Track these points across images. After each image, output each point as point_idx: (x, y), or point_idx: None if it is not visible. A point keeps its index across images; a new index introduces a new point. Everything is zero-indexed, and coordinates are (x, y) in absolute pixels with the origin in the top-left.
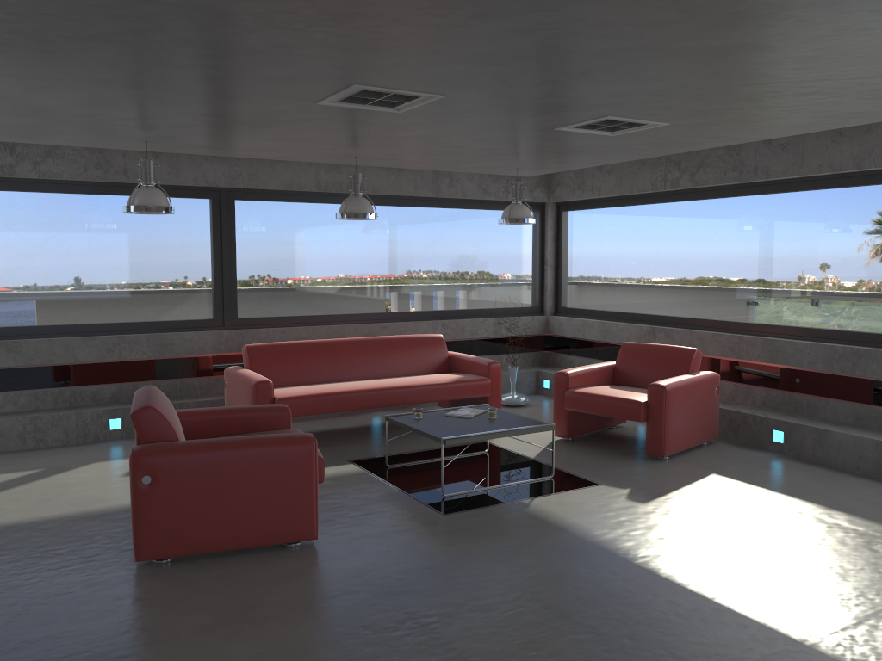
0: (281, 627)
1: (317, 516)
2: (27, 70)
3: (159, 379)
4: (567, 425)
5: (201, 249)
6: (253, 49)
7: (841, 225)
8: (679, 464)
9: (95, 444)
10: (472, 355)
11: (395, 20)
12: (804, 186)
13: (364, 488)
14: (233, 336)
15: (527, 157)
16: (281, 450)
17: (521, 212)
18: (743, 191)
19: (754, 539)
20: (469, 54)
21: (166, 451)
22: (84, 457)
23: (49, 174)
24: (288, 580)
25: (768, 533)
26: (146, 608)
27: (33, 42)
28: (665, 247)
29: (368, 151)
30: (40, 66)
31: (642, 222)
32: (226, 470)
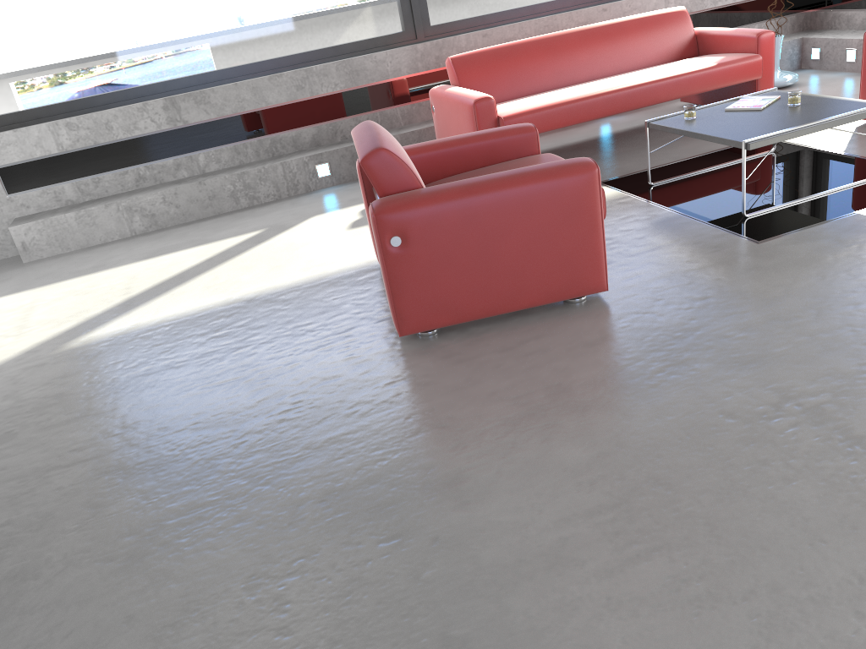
0: (610, 419)
1: (606, 264)
2: None
3: (358, 114)
4: None
5: None
6: None
7: None
8: None
9: (307, 195)
10: None
11: None
12: None
13: (634, 216)
14: (429, 50)
15: None
16: (555, 185)
17: None
18: None
19: None
20: None
21: (413, 203)
22: (301, 211)
23: None
24: (591, 349)
25: None
26: (431, 396)
27: None
28: None
29: None
30: None
31: None
32: (489, 219)
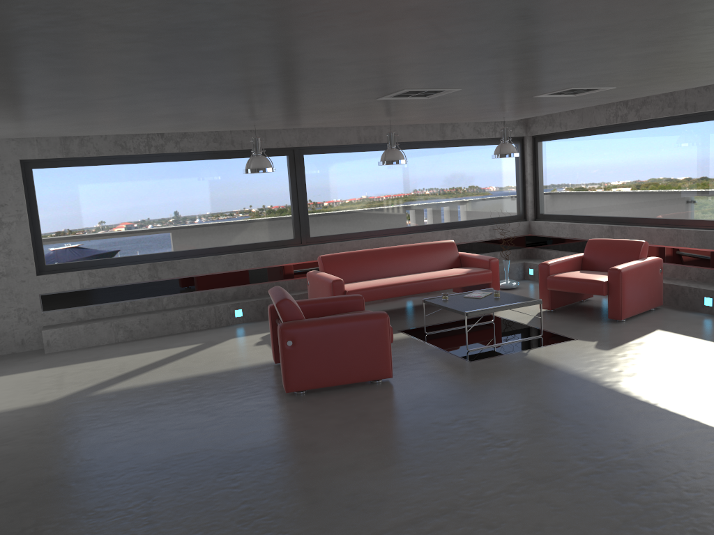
0: (384, 425)
1: (391, 363)
2: (211, 101)
3: (262, 282)
4: (549, 300)
5: (283, 191)
6: (350, 81)
7: None
8: (633, 324)
9: (227, 327)
10: (474, 253)
11: (440, 63)
12: None
13: (413, 347)
14: (308, 250)
15: (512, 111)
16: (367, 322)
17: (508, 149)
18: (677, 121)
19: (684, 369)
20: (482, 71)
21: (300, 325)
22: (224, 335)
23: (185, 149)
24: (380, 400)
25: (695, 365)
26: (301, 416)
27: (225, 90)
28: (618, 165)
29: (399, 117)
30: (220, 99)
31: (599, 147)
32: (335, 336)
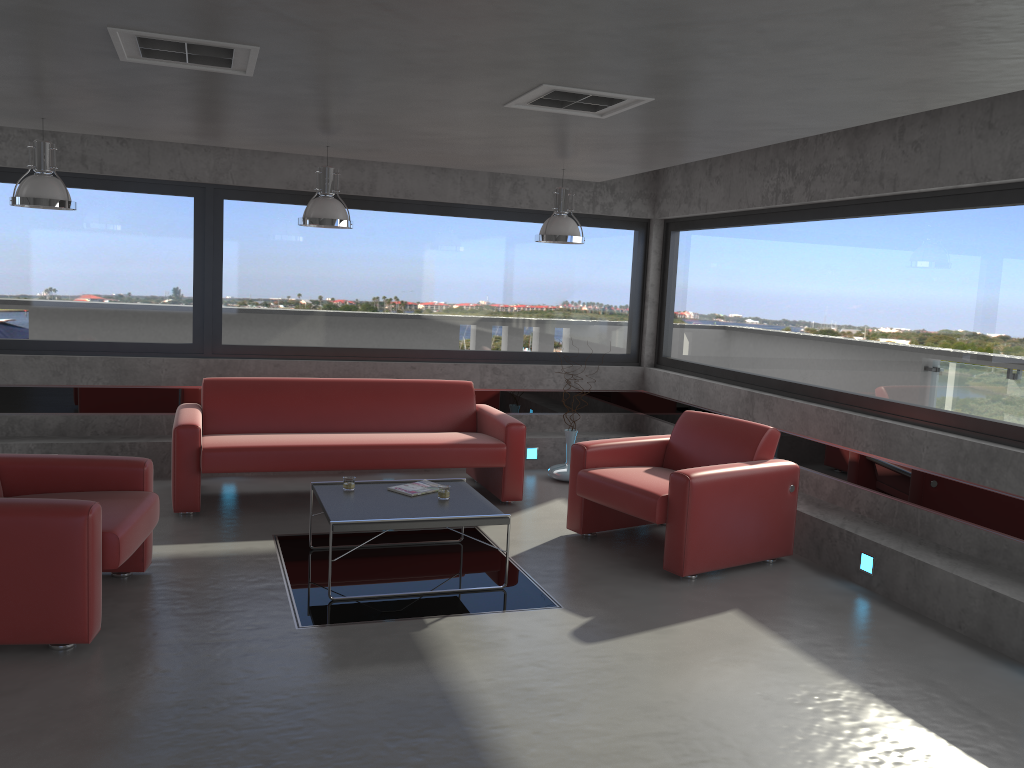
0: None
1: (89, 613)
2: None
3: (117, 412)
4: (581, 516)
5: (181, 257)
6: None
7: (990, 263)
8: (701, 588)
9: None
10: (533, 410)
11: None
12: (943, 203)
13: (247, 576)
14: (212, 367)
15: (548, 152)
16: (37, 522)
17: (561, 227)
18: (870, 209)
19: (689, 724)
20: None
21: None
22: None
23: None
24: None
25: (722, 717)
26: None
27: None
28: (778, 284)
29: (326, 137)
30: None
31: (754, 249)
32: None
